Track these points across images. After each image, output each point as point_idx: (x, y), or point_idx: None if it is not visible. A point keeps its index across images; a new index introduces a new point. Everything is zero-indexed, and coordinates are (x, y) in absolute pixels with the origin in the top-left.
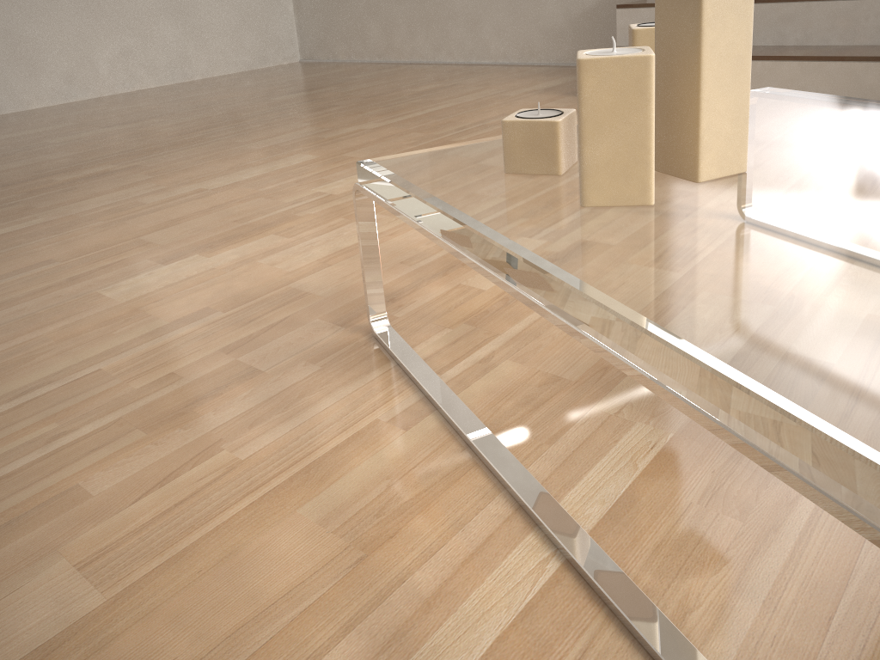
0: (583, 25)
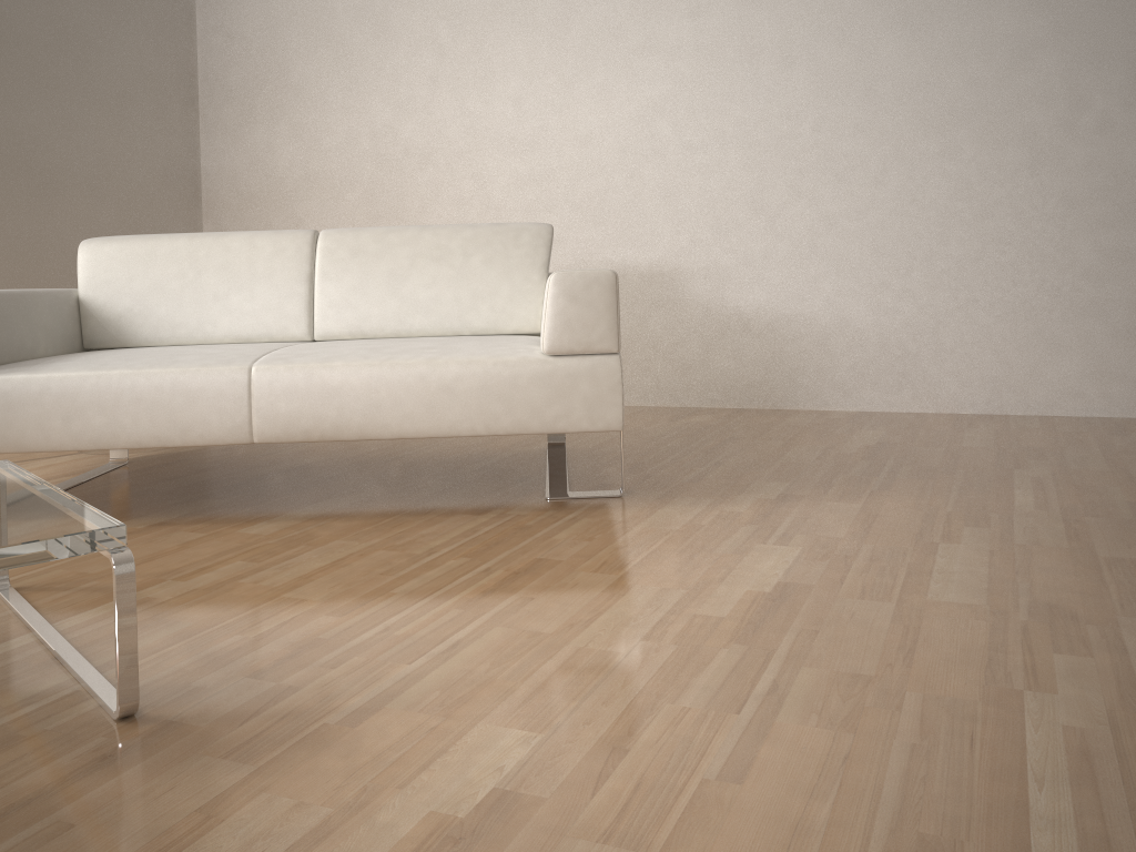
0: None
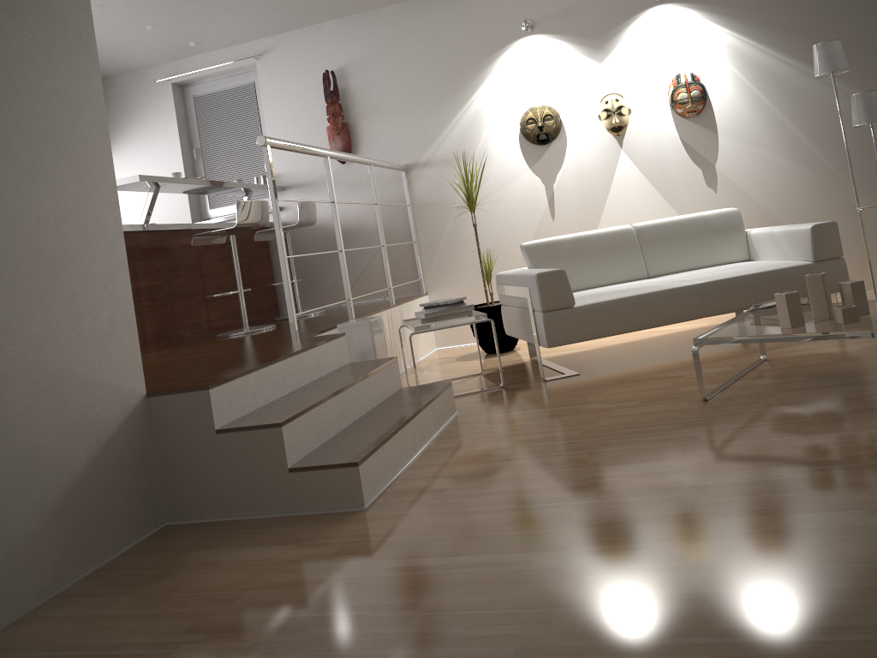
0: (64, 517)
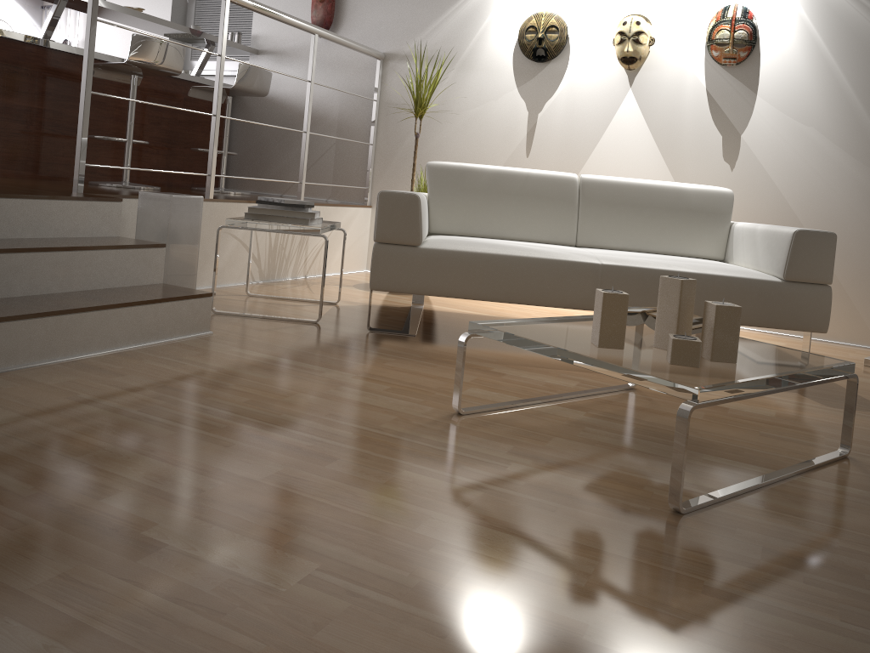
0: None
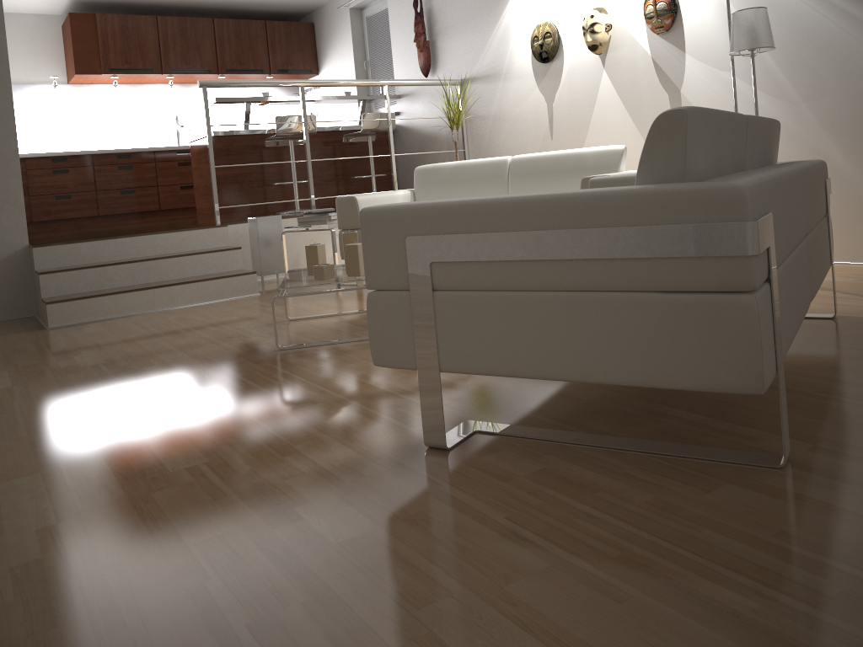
0: None
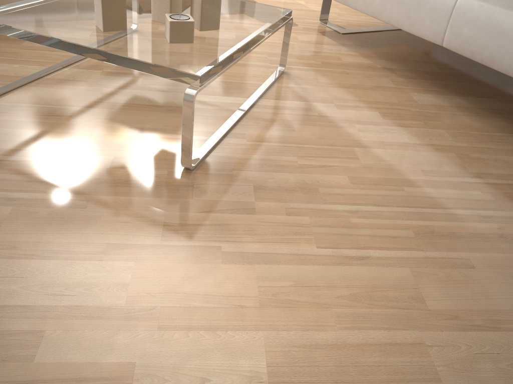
0: None
